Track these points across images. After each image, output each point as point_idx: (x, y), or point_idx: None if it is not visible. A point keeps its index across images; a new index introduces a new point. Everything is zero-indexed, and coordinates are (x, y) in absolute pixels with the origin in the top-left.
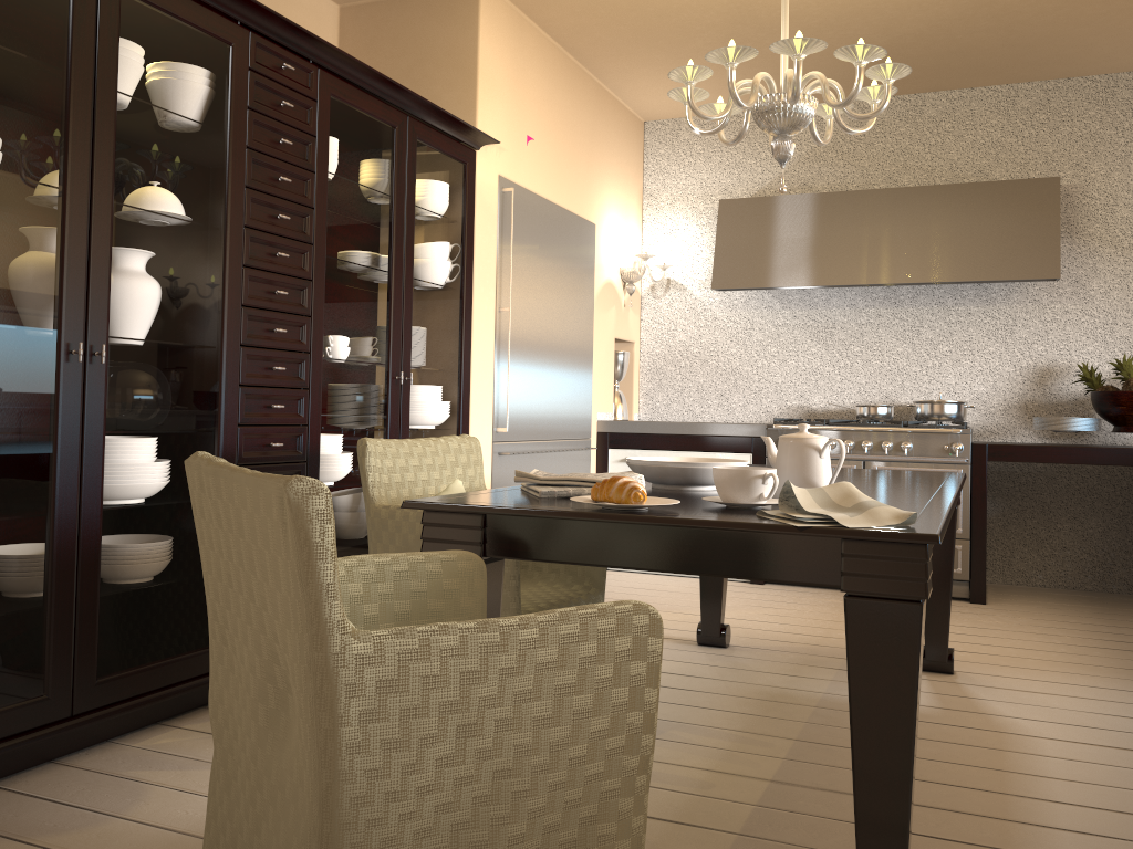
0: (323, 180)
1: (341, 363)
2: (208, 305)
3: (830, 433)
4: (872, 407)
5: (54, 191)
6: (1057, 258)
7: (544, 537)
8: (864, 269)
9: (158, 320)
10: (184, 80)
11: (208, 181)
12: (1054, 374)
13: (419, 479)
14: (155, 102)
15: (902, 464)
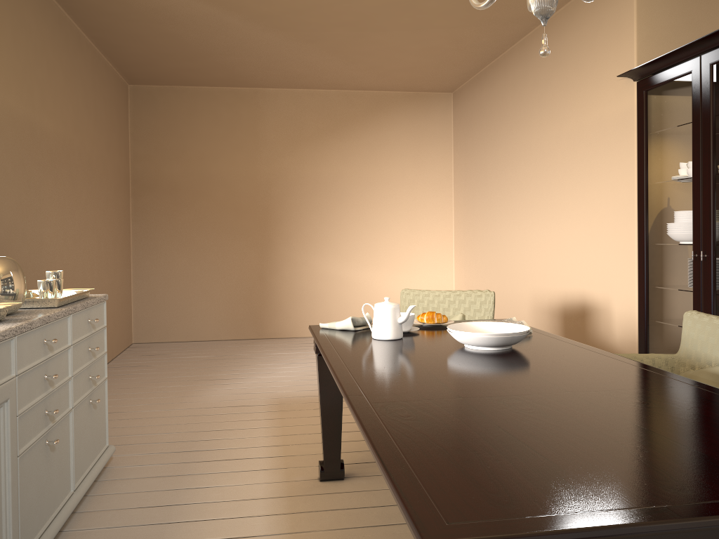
0: None
1: None
2: None
3: None
4: None
5: (689, 181)
6: None
7: None
8: None
9: None
10: None
11: None
12: None
13: (712, 348)
14: None
15: None
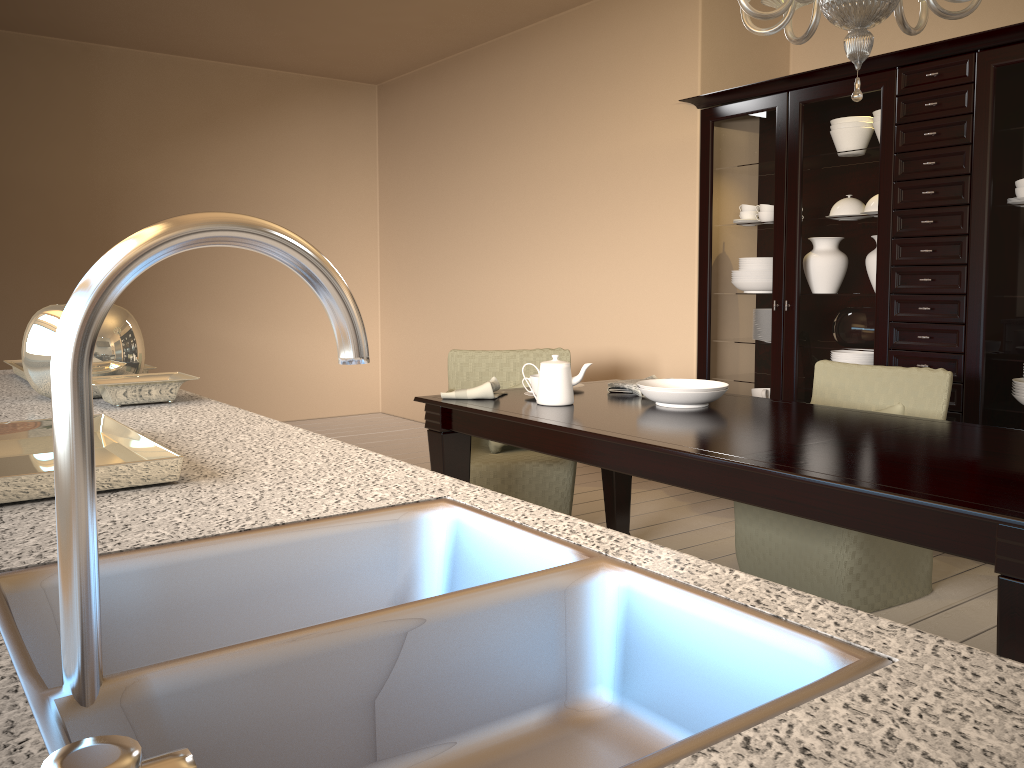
0: (982, 146)
1: (1014, 301)
2: (864, 269)
3: None
4: None
5: (769, 226)
6: None
7: None
8: None
9: (828, 283)
10: (844, 132)
11: (863, 189)
12: None
13: (856, 395)
14: (824, 155)
15: None
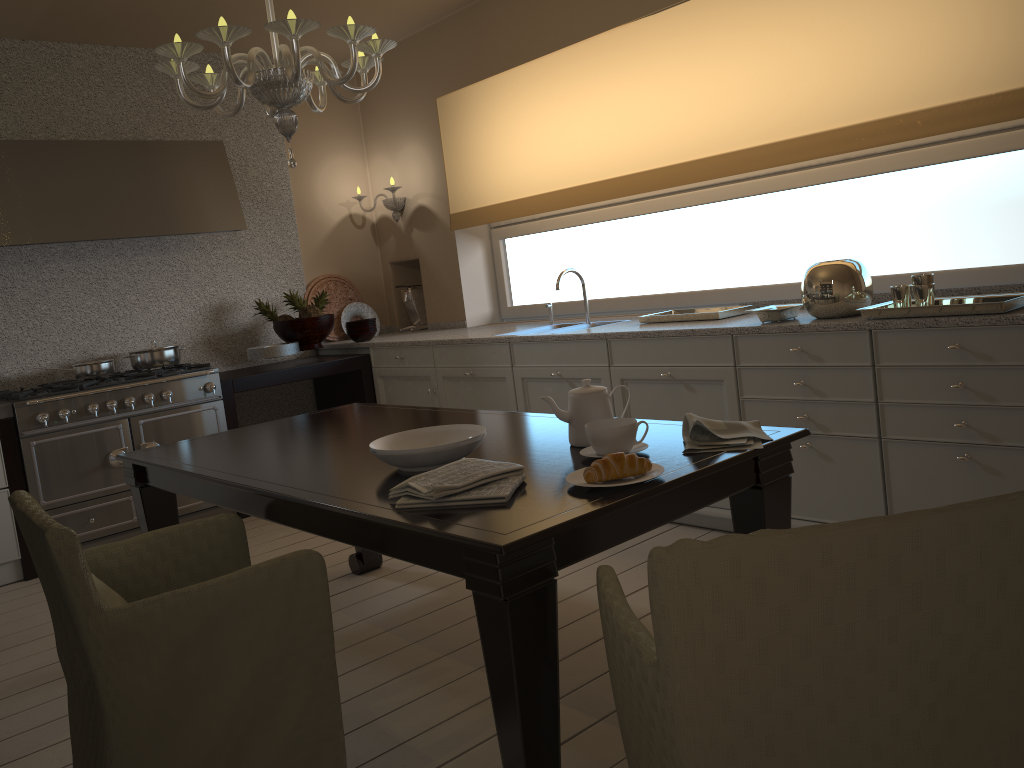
0: None
1: None
2: None
3: (90, 398)
4: (99, 364)
5: None
6: (241, 212)
7: (598, 529)
8: (73, 224)
9: None
10: None
11: None
12: (226, 310)
13: None
14: None
15: (166, 413)
